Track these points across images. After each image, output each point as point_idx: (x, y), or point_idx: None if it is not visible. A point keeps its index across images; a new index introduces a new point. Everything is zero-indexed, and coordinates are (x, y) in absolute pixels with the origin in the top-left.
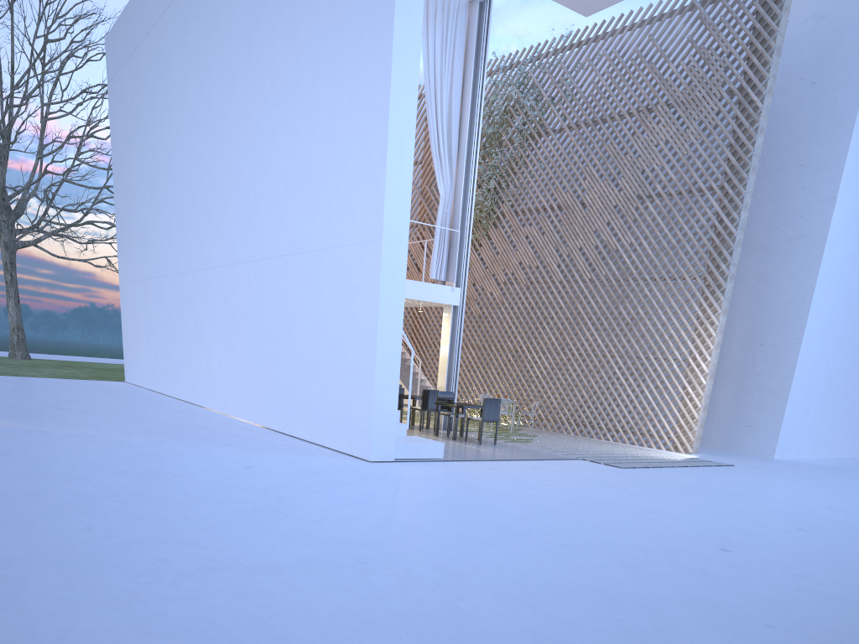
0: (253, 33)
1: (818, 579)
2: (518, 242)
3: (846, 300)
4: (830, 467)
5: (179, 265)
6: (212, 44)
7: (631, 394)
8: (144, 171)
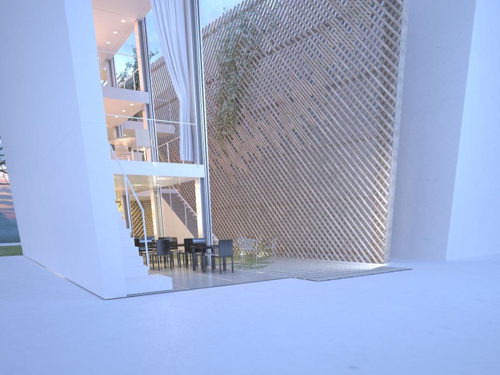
0: None
1: None
2: (254, 132)
3: (486, 141)
4: (487, 262)
5: (23, 174)
6: (6, 15)
7: (337, 225)
8: (5, 117)
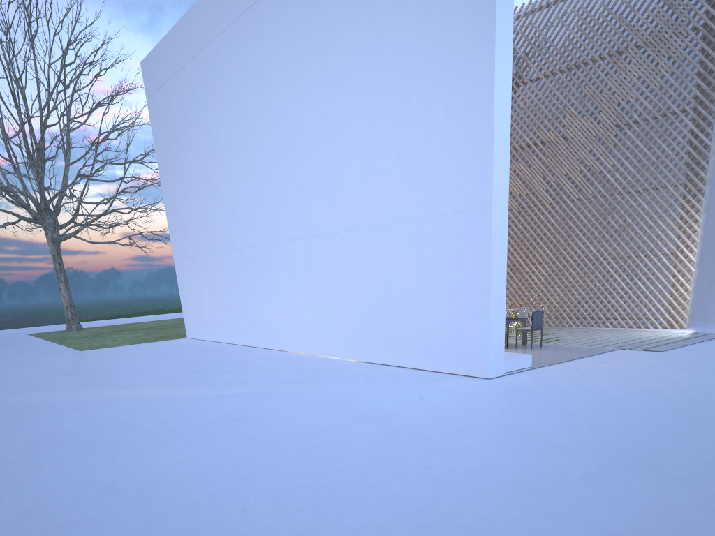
0: (327, 51)
1: None
2: None
3: None
4: None
5: (248, 241)
6: (277, 62)
7: (625, 287)
8: (199, 168)
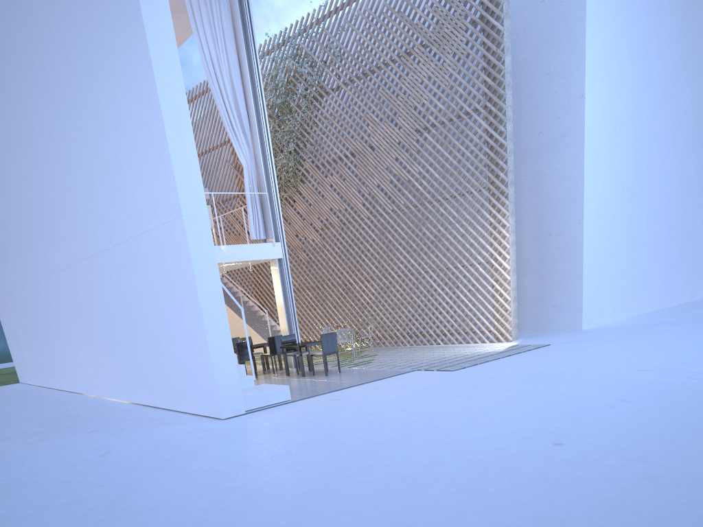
0: (34, 54)
1: (655, 459)
2: (324, 192)
3: (613, 181)
4: (632, 326)
5: (33, 274)
6: (6, 73)
7: (449, 301)
8: None
